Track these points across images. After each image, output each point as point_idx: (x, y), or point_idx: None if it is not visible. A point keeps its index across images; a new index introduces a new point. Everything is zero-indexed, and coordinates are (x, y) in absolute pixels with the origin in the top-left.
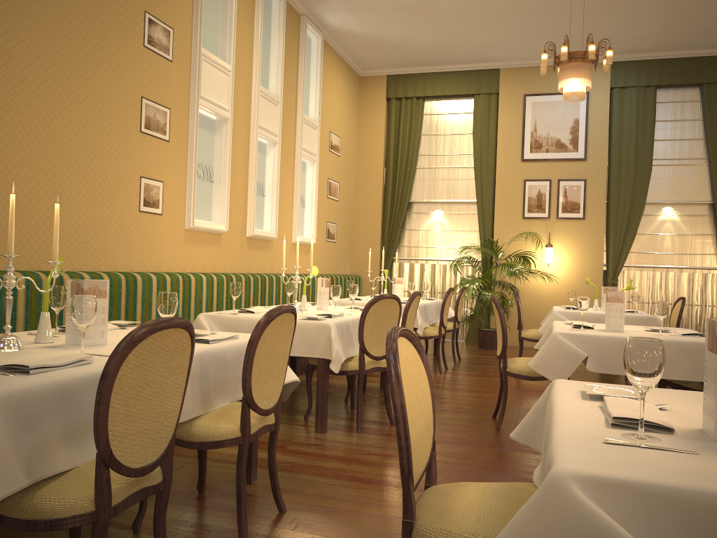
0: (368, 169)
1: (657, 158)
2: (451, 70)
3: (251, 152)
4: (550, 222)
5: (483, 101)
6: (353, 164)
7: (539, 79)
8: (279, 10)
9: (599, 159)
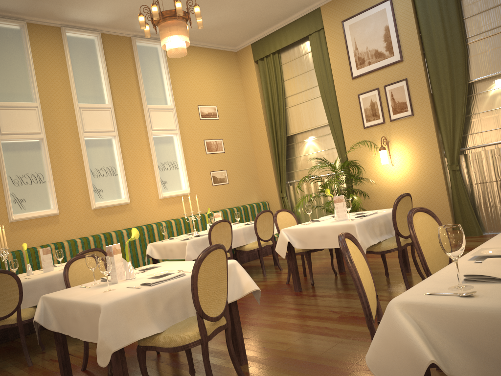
0: (255, 119)
1: (470, 36)
2: (287, 23)
3: (83, 151)
4: (385, 126)
5: (314, 38)
6: (242, 119)
7: (350, 3)
8: (98, 44)
9: (414, 55)
